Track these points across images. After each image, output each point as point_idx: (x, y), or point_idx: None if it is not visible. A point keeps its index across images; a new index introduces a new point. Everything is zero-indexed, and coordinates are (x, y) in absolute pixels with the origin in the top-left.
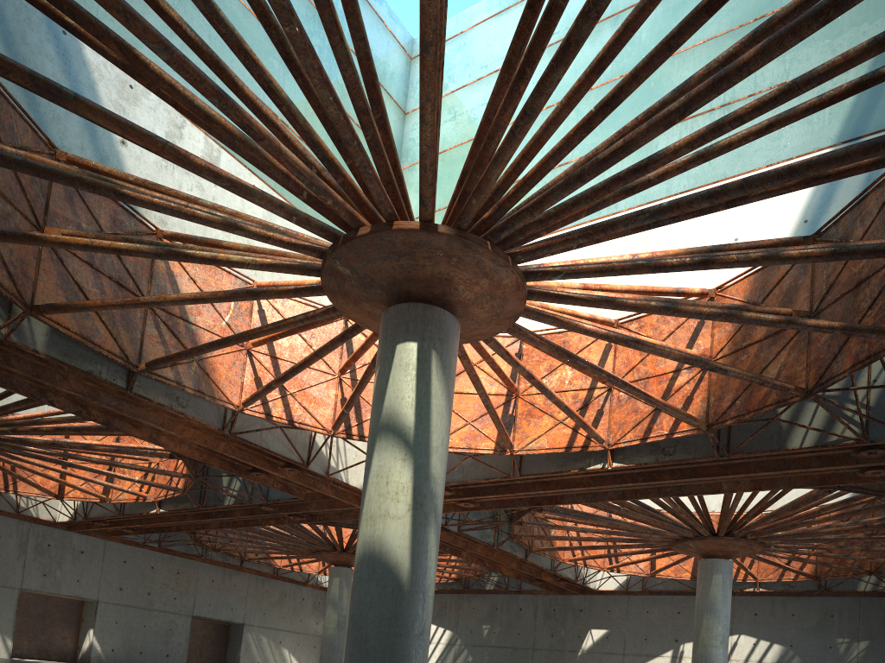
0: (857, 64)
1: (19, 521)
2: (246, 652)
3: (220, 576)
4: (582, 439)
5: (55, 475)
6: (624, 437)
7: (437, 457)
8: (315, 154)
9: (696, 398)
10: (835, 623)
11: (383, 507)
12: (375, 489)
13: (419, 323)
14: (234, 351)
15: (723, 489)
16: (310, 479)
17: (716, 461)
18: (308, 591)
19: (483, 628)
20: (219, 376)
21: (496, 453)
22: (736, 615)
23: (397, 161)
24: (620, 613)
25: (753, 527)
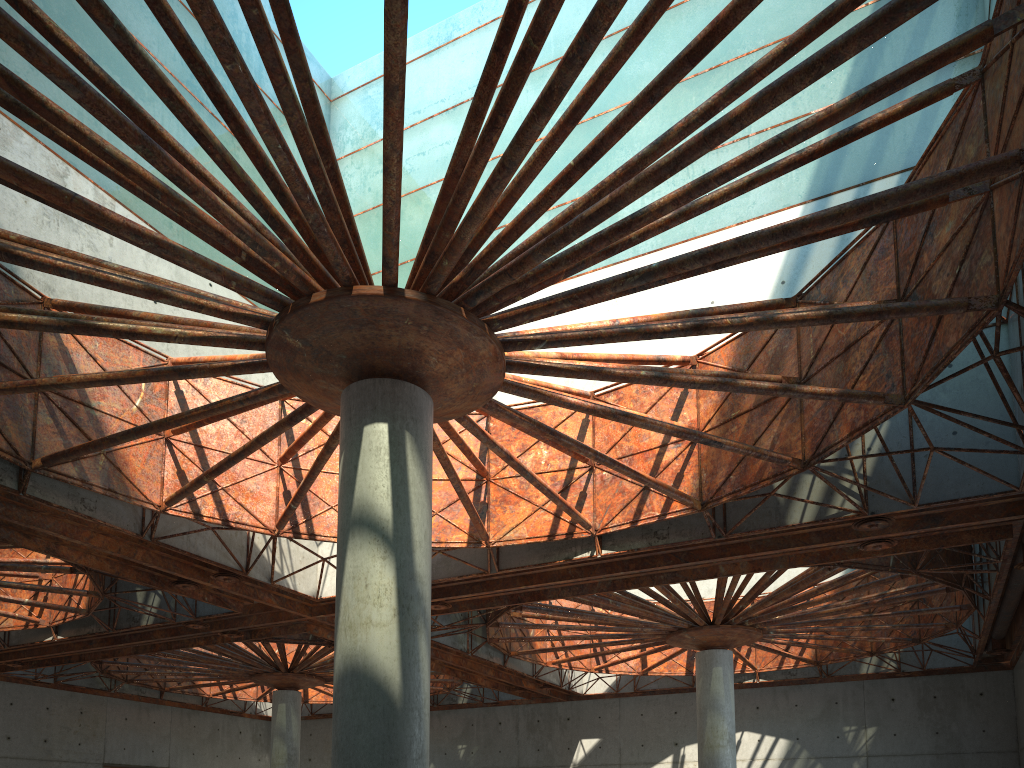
0: (841, 120)
1: None
2: None
3: (135, 712)
4: (566, 526)
5: None
6: (612, 521)
7: (421, 553)
8: (256, 209)
9: (686, 474)
10: (840, 711)
11: (364, 613)
12: (352, 593)
13: (388, 401)
14: (150, 441)
15: (721, 573)
16: (250, 588)
17: (712, 542)
18: (245, 723)
19: (459, 749)
20: (133, 471)
21: (470, 546)
22: (737, 710)
23: (352, 218)
24: (612, 718)
25: (751, 613)
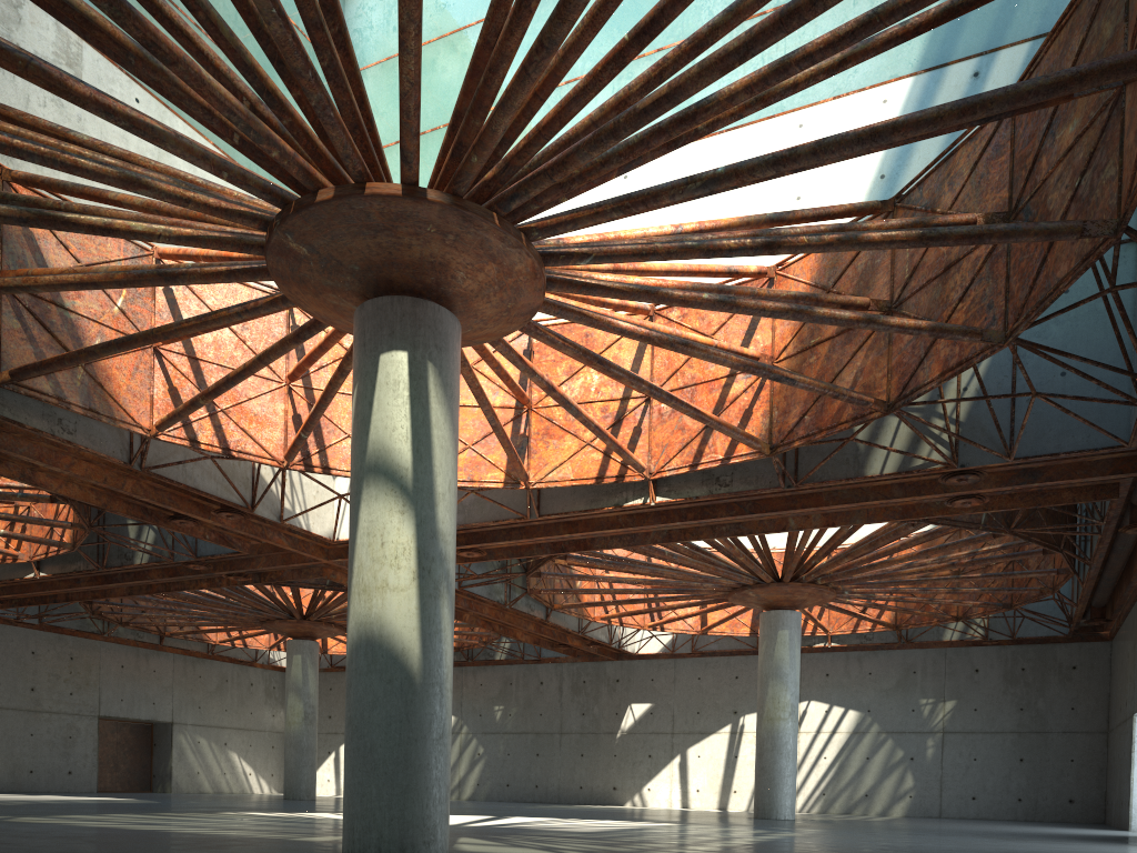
0: None
1: None
2: (180, 760)
3: (133, 659)
4: (617, 467)
5: None
6: (669, 463)
7: (445, 508)
8: (250, 82)
9: (756, 412)
10: (918, 681)
11: (380, 576)
12: (367, 552)
13: (408, 324)
14: (136, 351)
15: (790, 527)
16: (257, 527)
17: (781, 492)
18: (257, 674)
19: (495, 710)
20: (117, 388)
21: (507, 487)
22: (805, 677)
23: (365, 96)
24: (667, 681)
25: (824, 570)
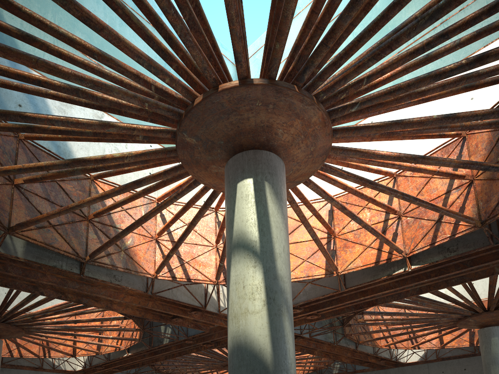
0: None
1: (56, 373)
2: None
3: None
4: (386, 254)
5: (70, 343)
6: (416, 246)
7: (281, 261)
8: (152, 47)
9: (467, 206)
10: None
11: (243, 306)
12: (235, 293)
13: (252, 164)
14: (147, 241)
15: (496, 272)
16: (210, 317)
17: (489, 250)
18: None
19: None
20: (139, 258)
21: (327, 276)
22: None
23: (215, 43)
24: None
25: None
